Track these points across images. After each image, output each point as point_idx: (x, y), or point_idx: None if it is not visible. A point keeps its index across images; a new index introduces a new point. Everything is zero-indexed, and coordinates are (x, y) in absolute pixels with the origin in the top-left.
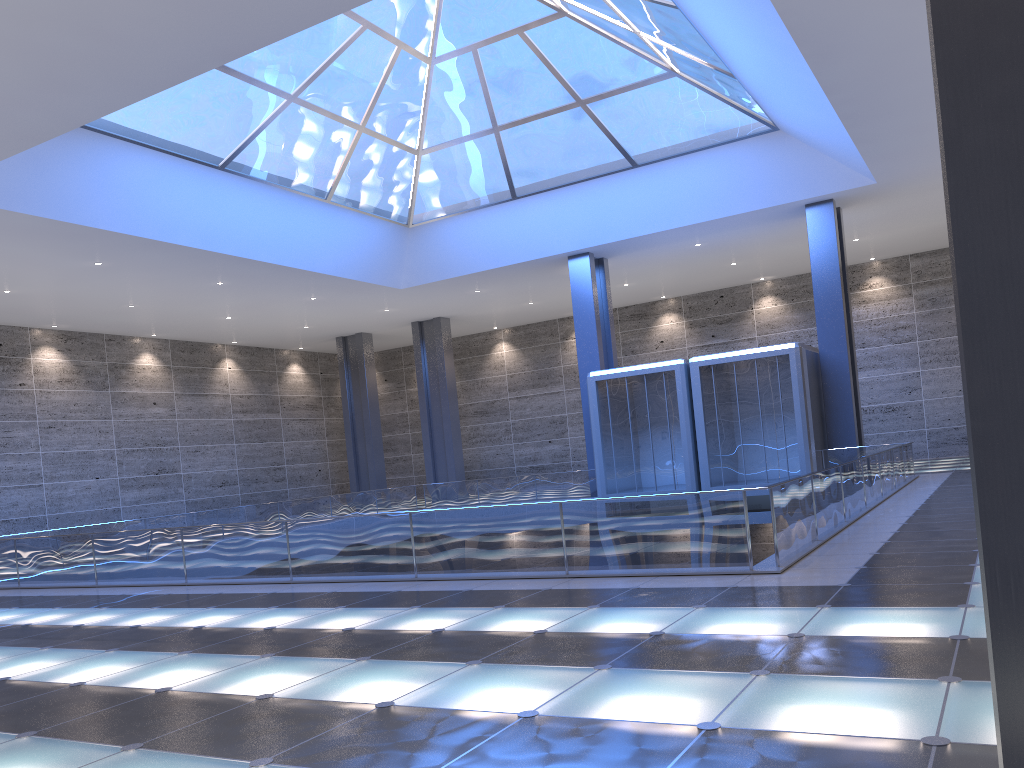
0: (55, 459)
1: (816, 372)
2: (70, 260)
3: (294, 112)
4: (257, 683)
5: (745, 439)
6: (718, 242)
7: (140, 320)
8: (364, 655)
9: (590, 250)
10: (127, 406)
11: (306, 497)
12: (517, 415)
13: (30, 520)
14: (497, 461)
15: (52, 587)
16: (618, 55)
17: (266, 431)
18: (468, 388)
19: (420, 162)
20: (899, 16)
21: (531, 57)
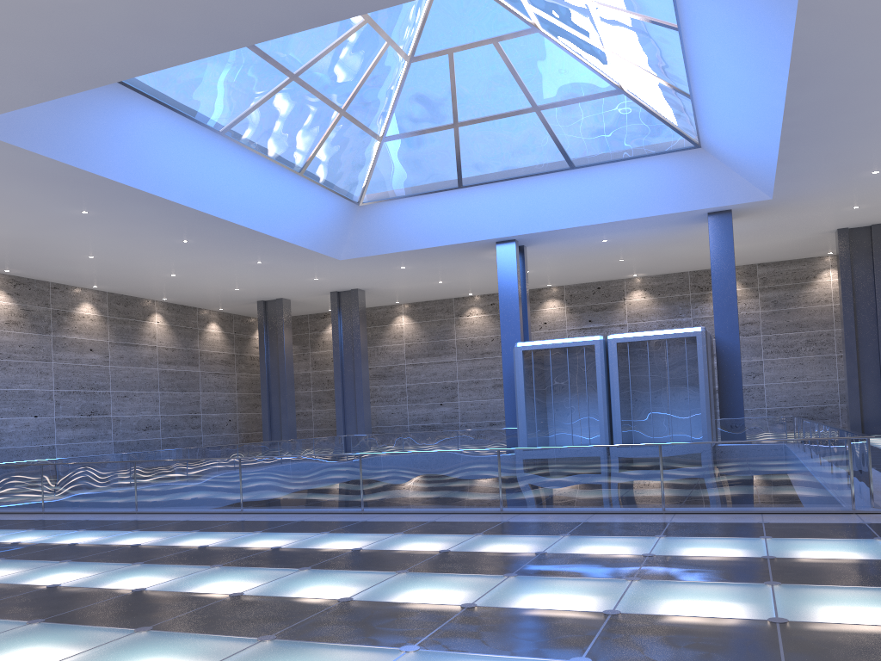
0: None
1: (712, 353)
2: (60, 206)
3: (292, 90)
4: (568, 600)
5: (654, 407)
6: (621, 240)
7: (91, 271)
8: (625, 576)
9: (517, 238)
10: (66, 350)
11: (217, 444)
12: (412, 380)
13: None
14: (392, 419)
15: (85, 513)
16: (576, 71)
17: (186, 382)
18: (368, 354)
19: (381, 148)
20: (879, 54)
21: (500, 65)
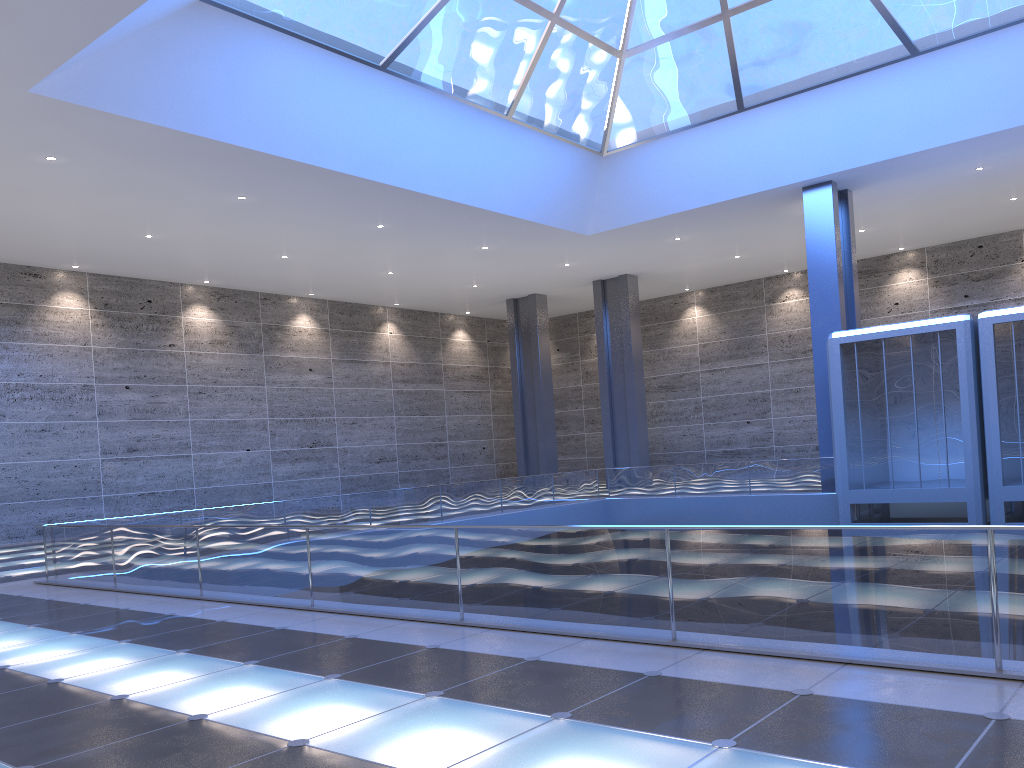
0: (204, 428)
1: None
2: (210, 193)
3: None
4: None
5: None
6: (1008, 164)
7: (295, 275)
8: None
9: (834, 177)
10: (281, 372)
11: (468, 477)
12: (709, 391)
13: (177, 493)
14: (683, 443)
15: (150, 593)
16: None
17: (428, 403)
18: (652, 359)
19: (622, 68)
20: None
21: None
